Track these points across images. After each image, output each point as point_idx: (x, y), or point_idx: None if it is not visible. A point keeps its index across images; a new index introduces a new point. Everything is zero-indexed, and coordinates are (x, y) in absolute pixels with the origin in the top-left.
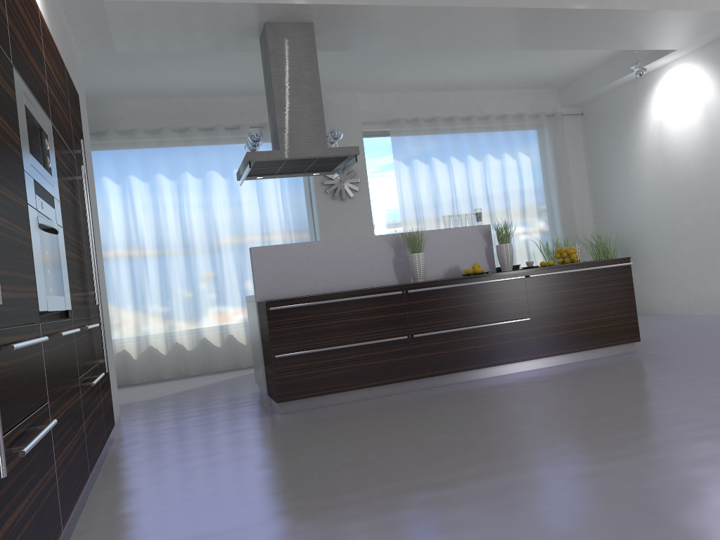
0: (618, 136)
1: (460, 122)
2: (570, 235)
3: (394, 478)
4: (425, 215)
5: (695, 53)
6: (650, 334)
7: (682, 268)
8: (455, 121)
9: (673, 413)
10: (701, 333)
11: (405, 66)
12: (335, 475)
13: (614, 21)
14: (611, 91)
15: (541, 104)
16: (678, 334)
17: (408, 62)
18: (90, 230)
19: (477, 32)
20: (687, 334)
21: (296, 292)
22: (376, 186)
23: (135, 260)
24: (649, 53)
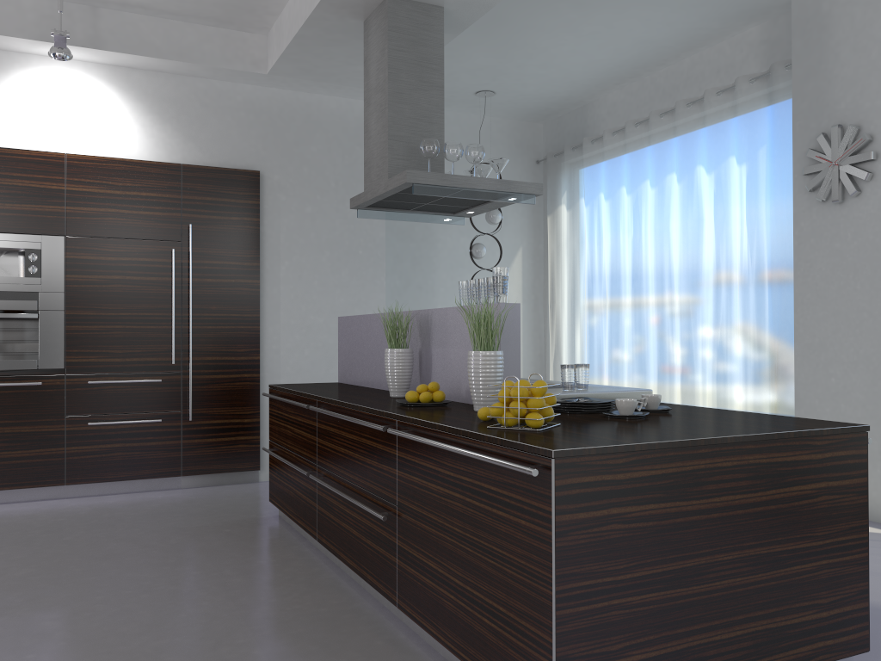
0: None
1: None
2: None
3: None
4: None
5: None
6: None
7: None
8: None
9: None
10: None
11: None
12: None
13: None
14: None
15: None
16: None
17: None
18: (173, 303)
19: None
20: None
21: (354, 379)
22: None
23: (595, 301)
24: None
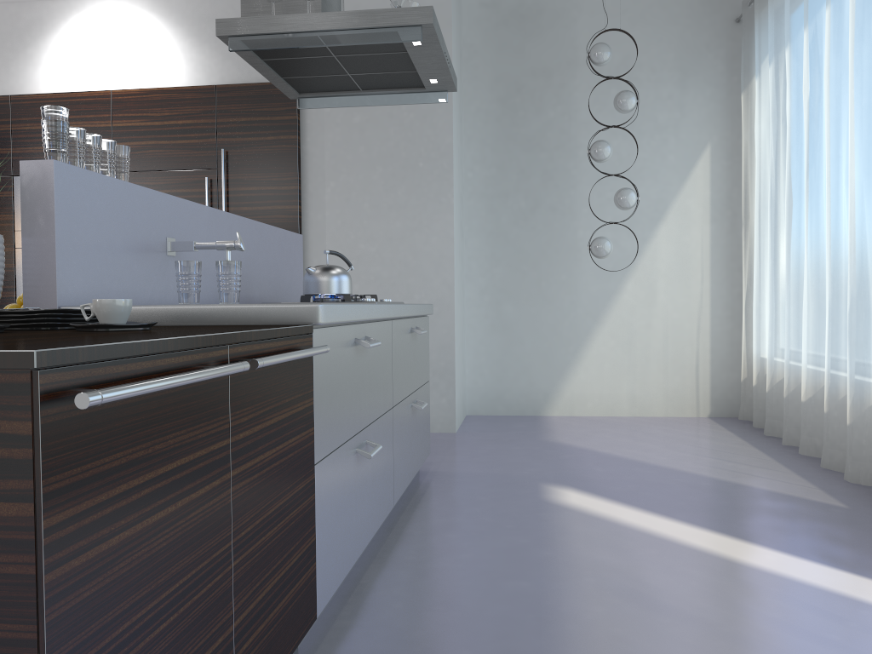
0: None
1: None
2: None
3: None
4: None
5: None
6: None
7: None
8: None
9: None
10: None
11: None
12: None
13: None
14: None
15: None
16: None
17: None
18: None
19: None
20: None
21: None
22: None
23: (779, 209)
24: None
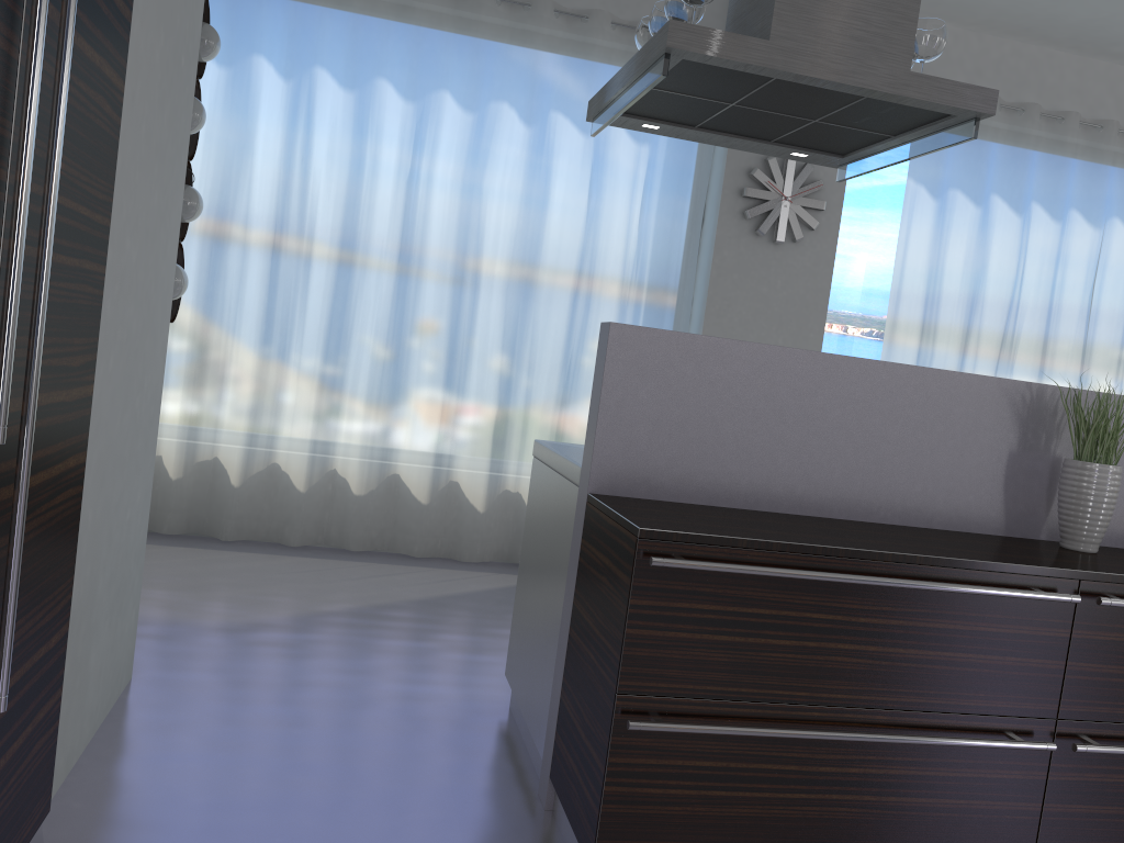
0: None
1: (1078, 130)
2: None
3: None
4: (941, 321)
5: None
6: None
7: None
8: (1067, 125)
9: None
10: None
11: None
12: None
13: None
14: None
15: None
16: None
17: None
18: (34, 112)
19: None
20: None
21: (708, 493)
22: (849, 229)
23: (284, 265)
24: None
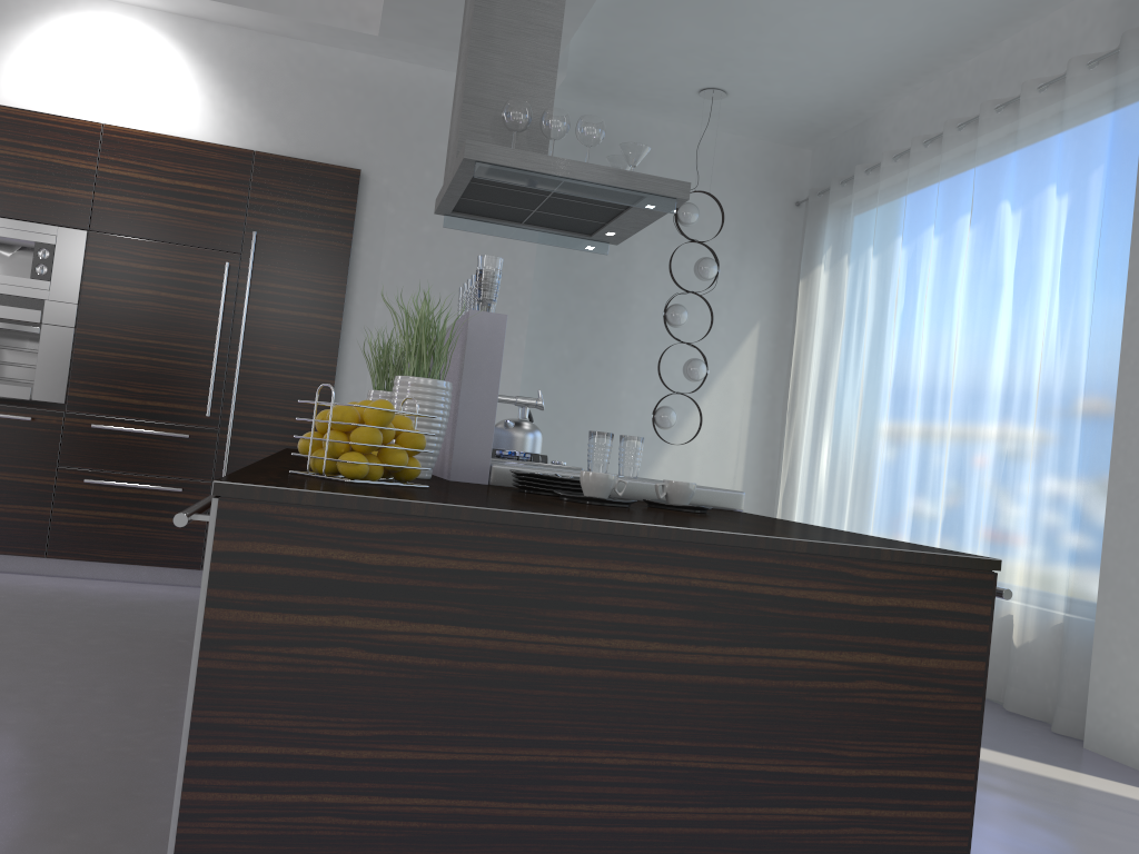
0: None
1: None
2: None
3: None
4: None
5: None
6: None
7: None
8: None
9: None
10: None
11: None
12: None
13: None
14: None
15: None
16: None
17: None
18: (217, 334)
19: None
20: None
21: None
22: None
23: (845, 406)
24: None
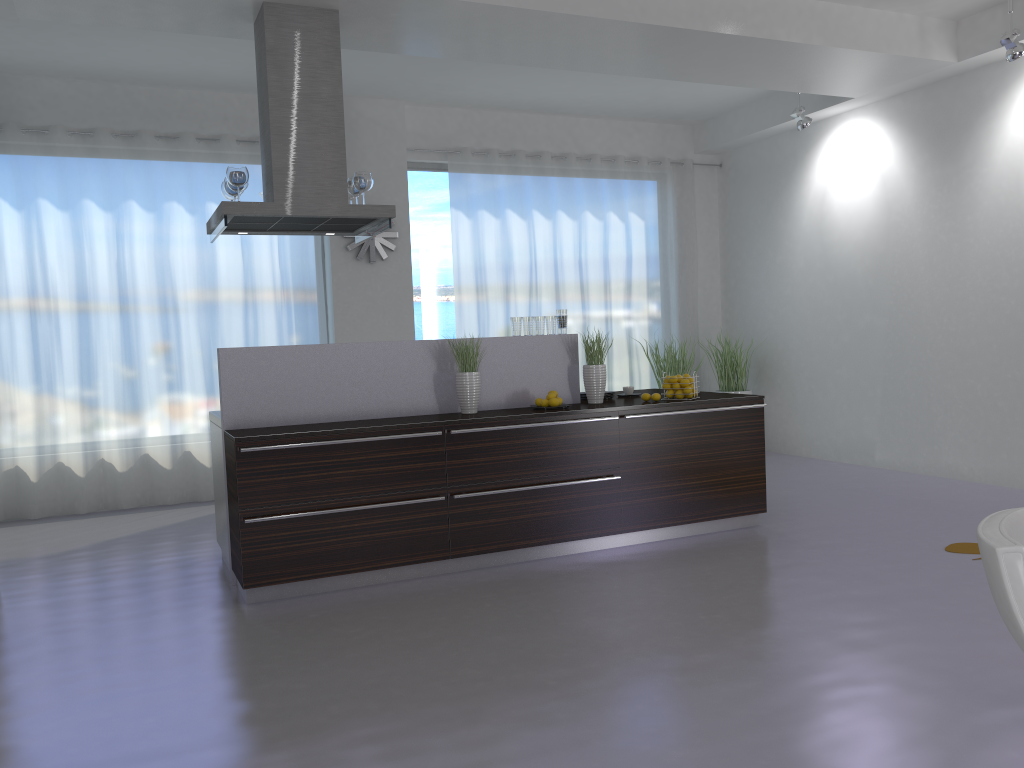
0: (766, 204)
1: (551, 162)
2: (689, 335)
3: (399, 754)
4: (489, 292)
5: (878, 105)
6: (780, 493)
7: (832, 397)
8: (543, 160)
9: (797, 653)
10: (846, 499)
11: (476, 75)
12: (313, 742)
13: (774, 54)
14: (762, 140)
15: (667, 145)
16: (817, 497)
17: (482, 70)
18: None
19: (582, 48)
20: (828, 498)
21: (285, 419)
22: (422, 244)
23: (41, 331)
24: (818, 96)
